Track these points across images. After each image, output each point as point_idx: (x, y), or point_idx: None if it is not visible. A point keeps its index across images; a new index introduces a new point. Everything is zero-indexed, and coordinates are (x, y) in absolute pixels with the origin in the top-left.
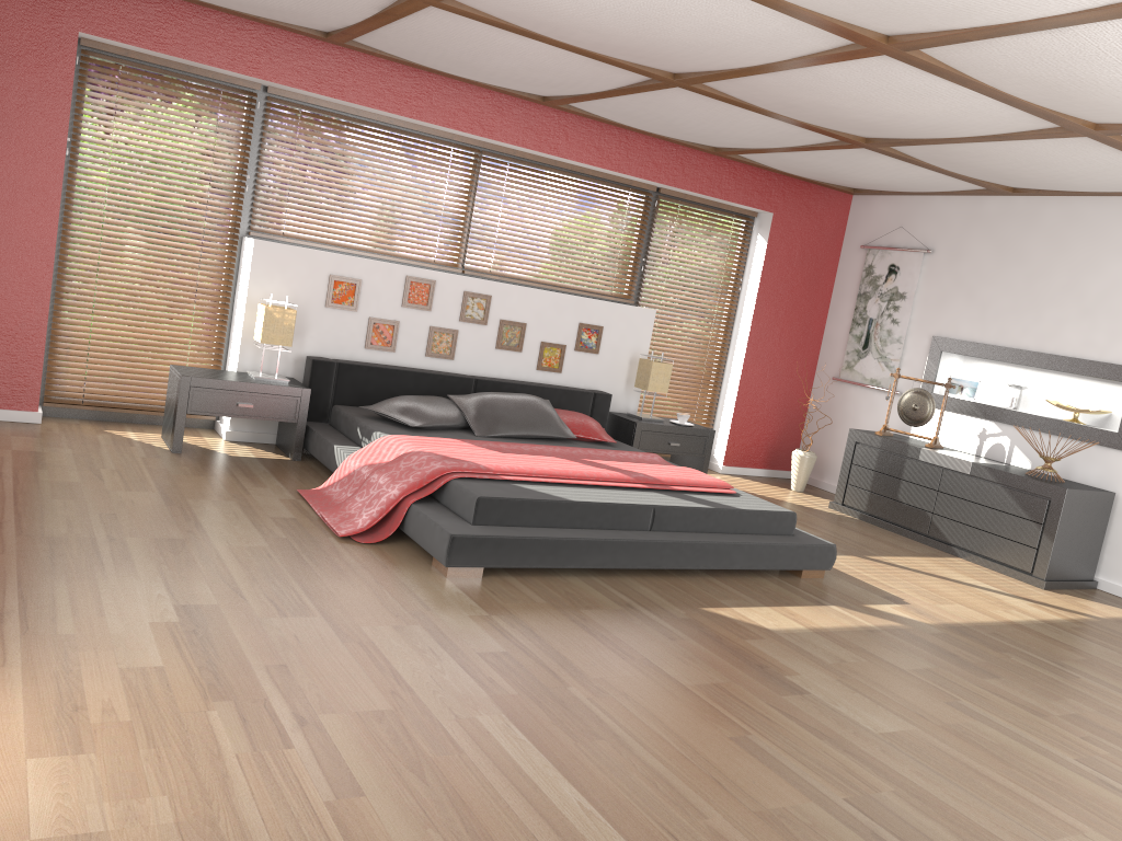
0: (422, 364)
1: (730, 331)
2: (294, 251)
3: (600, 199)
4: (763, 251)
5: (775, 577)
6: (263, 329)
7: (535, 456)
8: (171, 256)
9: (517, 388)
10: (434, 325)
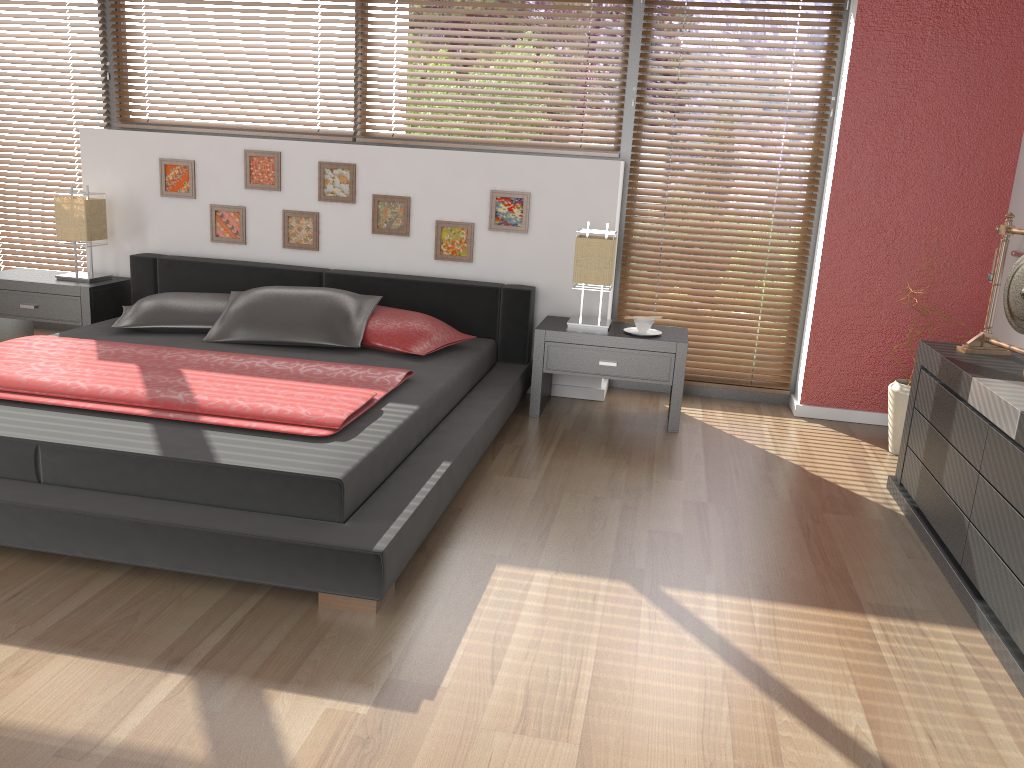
0: (281, 257)
1: (820, 186)
2: (119, 136)
3: (553, 11)
4: (851, 40)
5: (258, 595)
6: (55, 223)
7: (108, 363)
8: (50, 159)
9: (381, 283)
10: (288, 209)
